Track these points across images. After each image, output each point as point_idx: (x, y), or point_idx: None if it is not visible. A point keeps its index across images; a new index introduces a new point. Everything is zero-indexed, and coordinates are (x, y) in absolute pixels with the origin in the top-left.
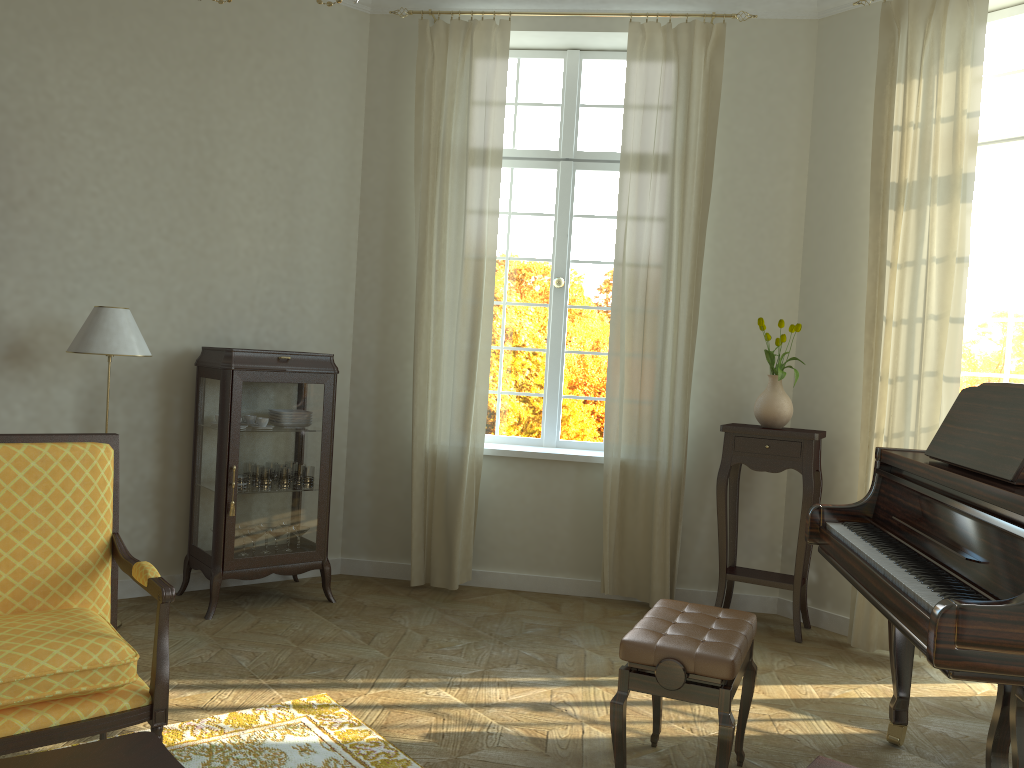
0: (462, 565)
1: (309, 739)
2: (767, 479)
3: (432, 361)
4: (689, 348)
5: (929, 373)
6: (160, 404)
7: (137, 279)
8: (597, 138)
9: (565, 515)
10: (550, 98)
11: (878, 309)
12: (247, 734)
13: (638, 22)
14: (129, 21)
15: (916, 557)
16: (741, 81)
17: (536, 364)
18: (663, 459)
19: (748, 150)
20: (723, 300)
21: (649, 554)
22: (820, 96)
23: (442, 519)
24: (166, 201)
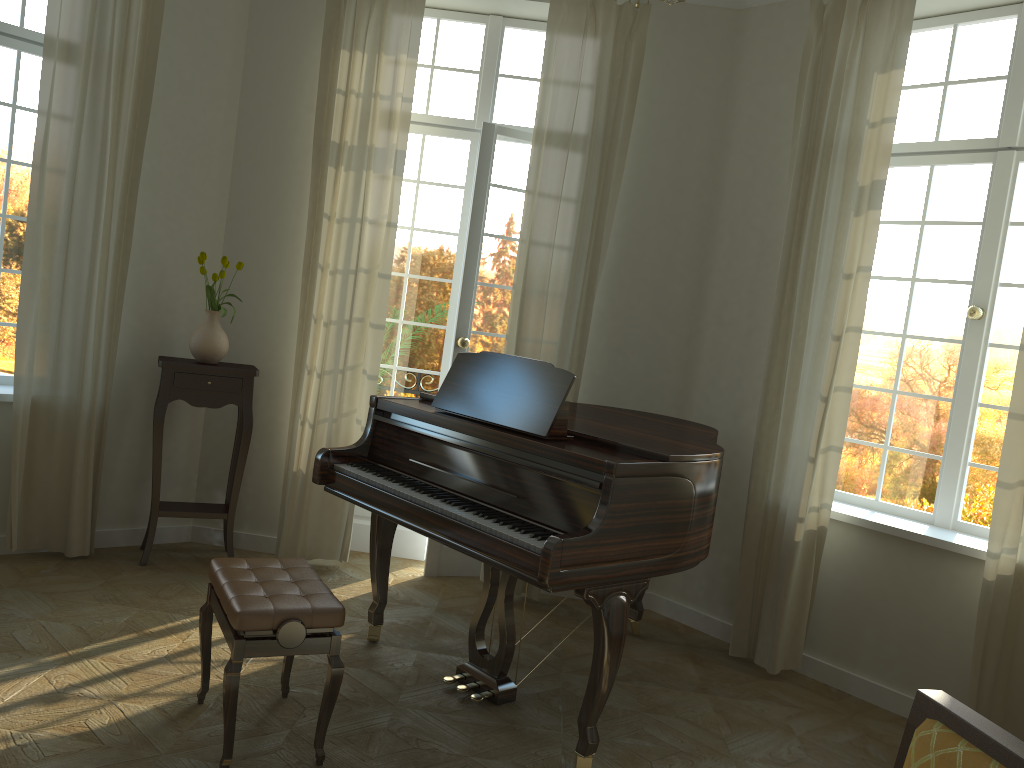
0: None
1: None
2: (187, 411)
3: None
4: (117, 275)
5: (357, 319)
6: None
7: None
8: None
9: None
10: None
11: (313, 256)
12: None
13: None
14: None
15: (446, 494)
16: None
17: None
18: (88, 396)
19: (182, 68)
20: (150, 225)
21: (65, 500)
22: (255, 32)
23: None
24: None
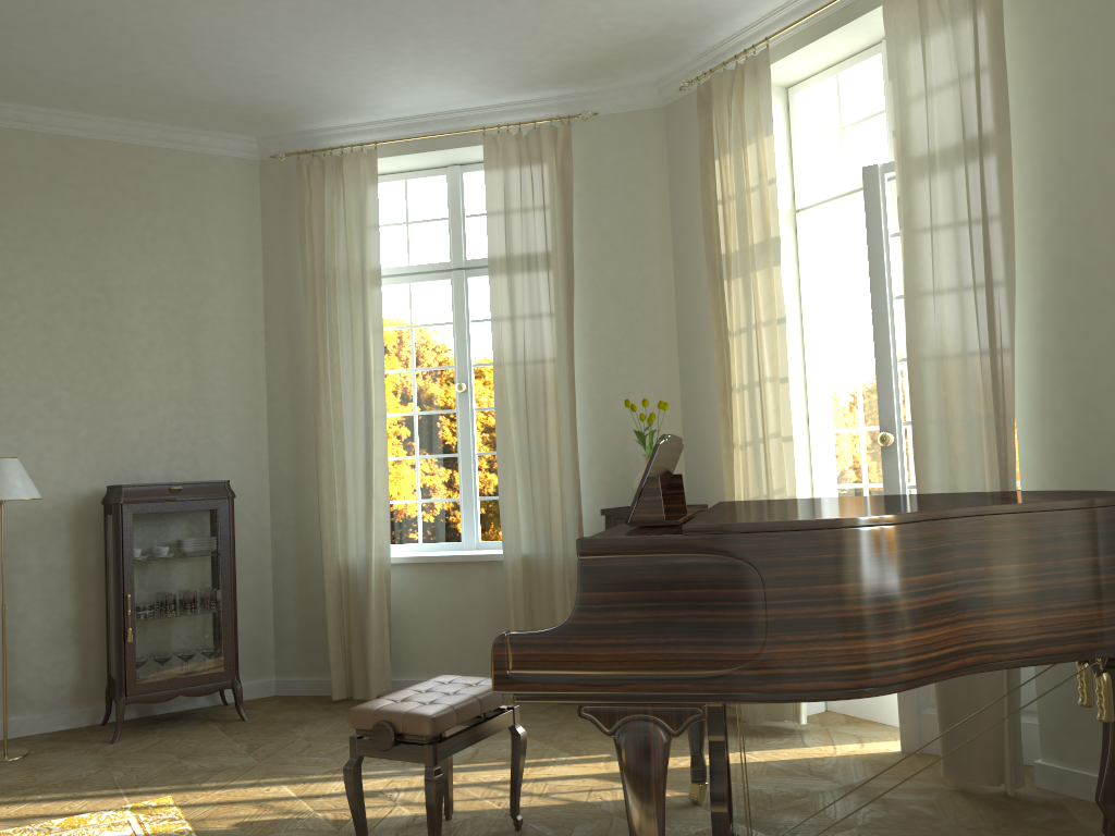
0: (380, 675)
1: (122, 833)
2: None
3: (336, 477)
4: (574, 437)
5: (772, 435)
6: (73, 544)
7: (42, 430)
8: (485, 245)
9: (480, 616)
10: (438, 213)
11: (729, 378)
12: (69, 833)
13: (491, 134)
14: (19, 201)
15: None
16: (599, 174)
17: (450, 469)
18: (558, 549)
19: (614, 239)
20: (607, 386)
21: None
22: (673, 178)
23: (358, 630)
24: (66, 356)
